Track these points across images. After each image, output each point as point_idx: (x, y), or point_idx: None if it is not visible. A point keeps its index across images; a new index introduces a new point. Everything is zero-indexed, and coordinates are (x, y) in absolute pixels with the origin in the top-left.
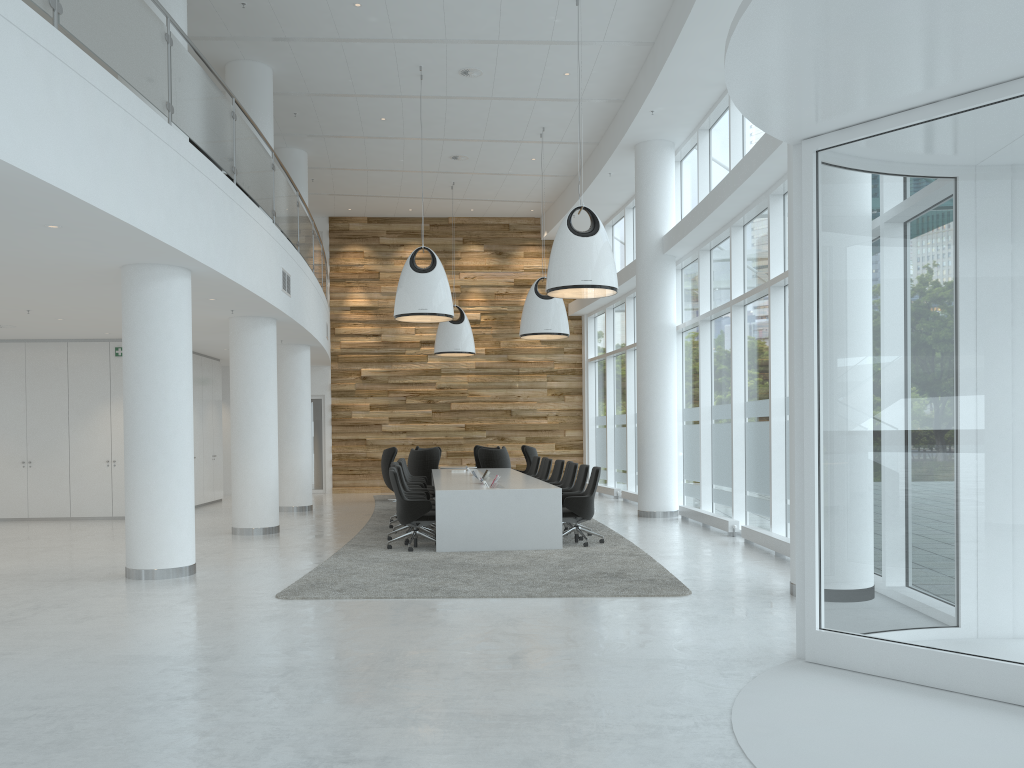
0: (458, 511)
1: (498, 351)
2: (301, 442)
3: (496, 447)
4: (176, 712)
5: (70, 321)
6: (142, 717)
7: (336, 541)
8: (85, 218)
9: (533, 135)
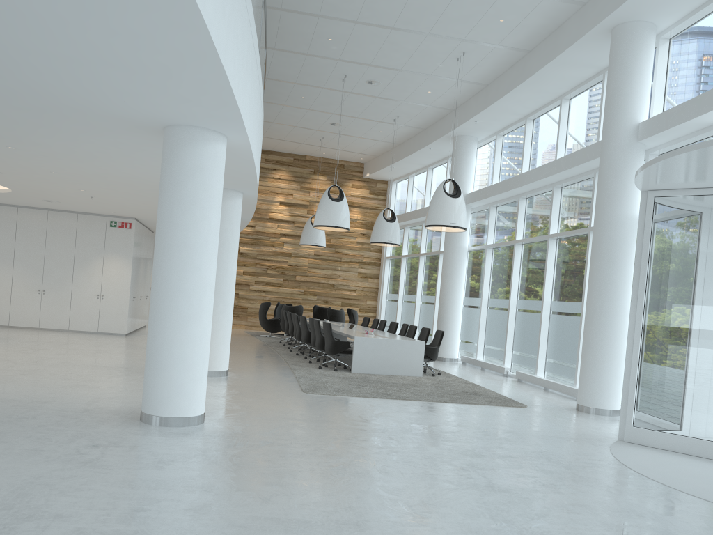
0: (366, 350)
1: (329, 245)
2: None
3: (328, 307)
4: (361, 445)
5: (104, 204)
6: (348, 446)
7: (277, 361)
8: (237, 168)
9: (389, 119)
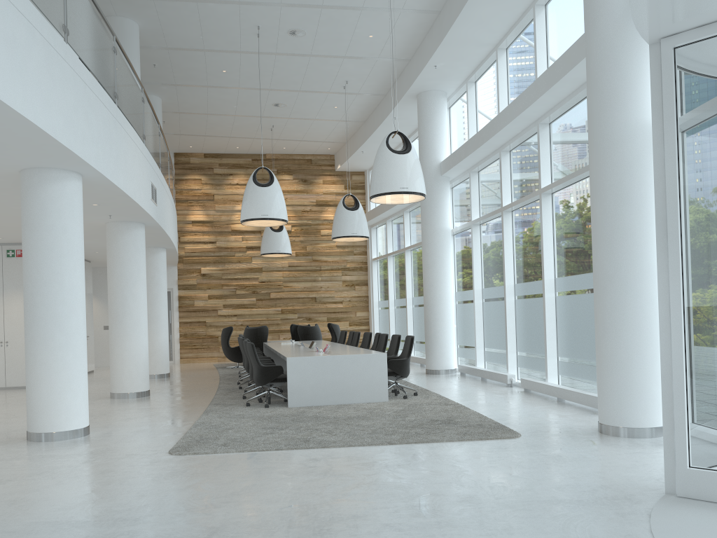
0: (305, 374)
1: (305, 253)
2: (160, 323)
3: (307, 325)
4: None
5: None
6: None
7: (200, 401)
8: None
9: (338, 87)
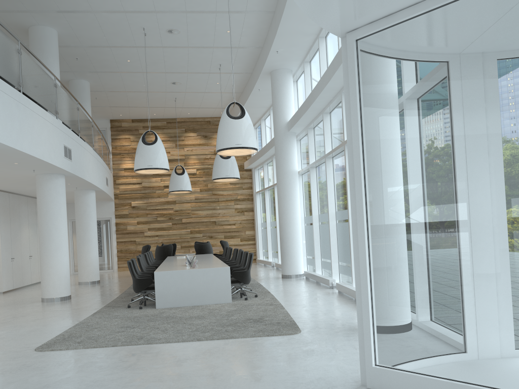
0: (168, 283)
1: (207, 189)
2: (91, 245)
3: (207, 242)
4: None
5: None
6: None
7: (100, 304)
8: None
9: (215, 69)
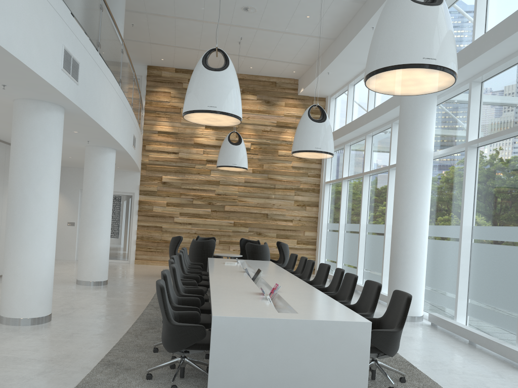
0: (239, 344)
1: (261, 171)
2: (101, 228)
3: (256, 240)
4: None
5: None
6: None
7: (96, 348)
8: None
9: None
